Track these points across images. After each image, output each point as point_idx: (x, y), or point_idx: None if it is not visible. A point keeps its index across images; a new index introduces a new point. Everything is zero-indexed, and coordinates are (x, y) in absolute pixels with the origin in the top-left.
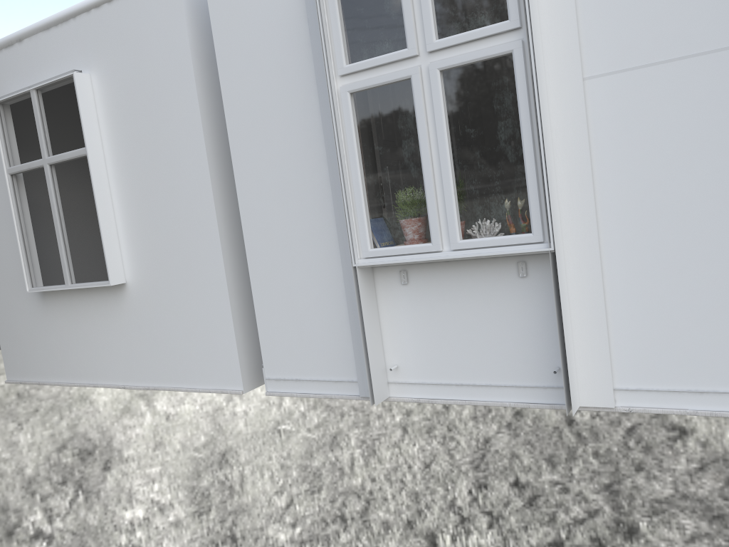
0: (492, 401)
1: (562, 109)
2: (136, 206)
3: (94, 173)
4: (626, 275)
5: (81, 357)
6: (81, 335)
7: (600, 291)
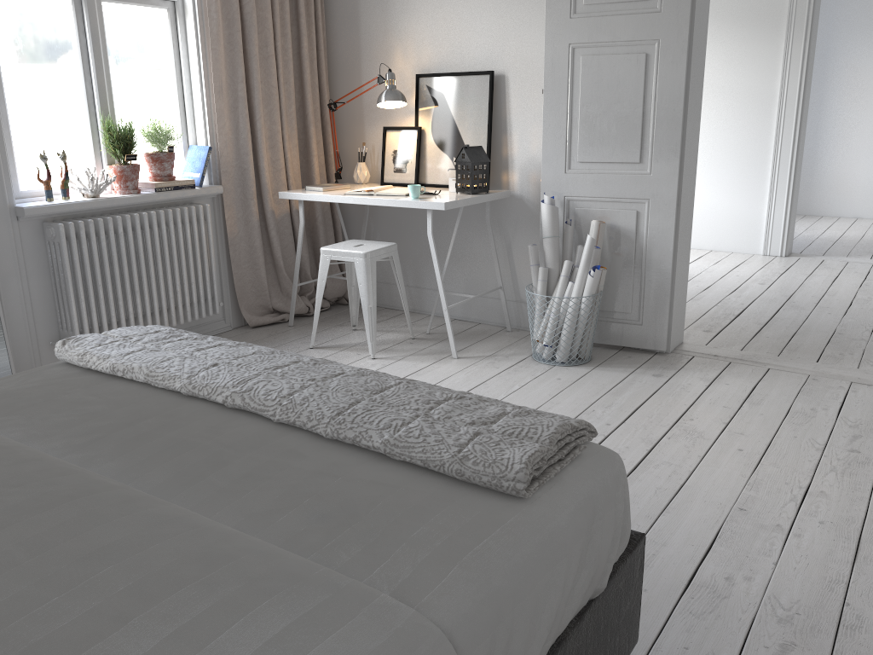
0: None
1: None
2: None
3: None
4: None
5: None
6: None
7: None
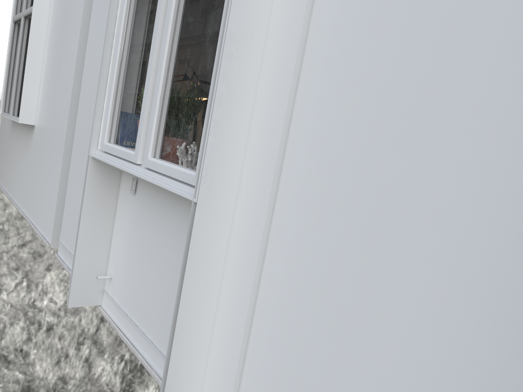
0: (148, 362)
1: (284, 6)
2: (50, 62)
3: (33, 27)
4: (283, 280)
5: (13, 175)
6: (16, 158)
7: (249, 288)
